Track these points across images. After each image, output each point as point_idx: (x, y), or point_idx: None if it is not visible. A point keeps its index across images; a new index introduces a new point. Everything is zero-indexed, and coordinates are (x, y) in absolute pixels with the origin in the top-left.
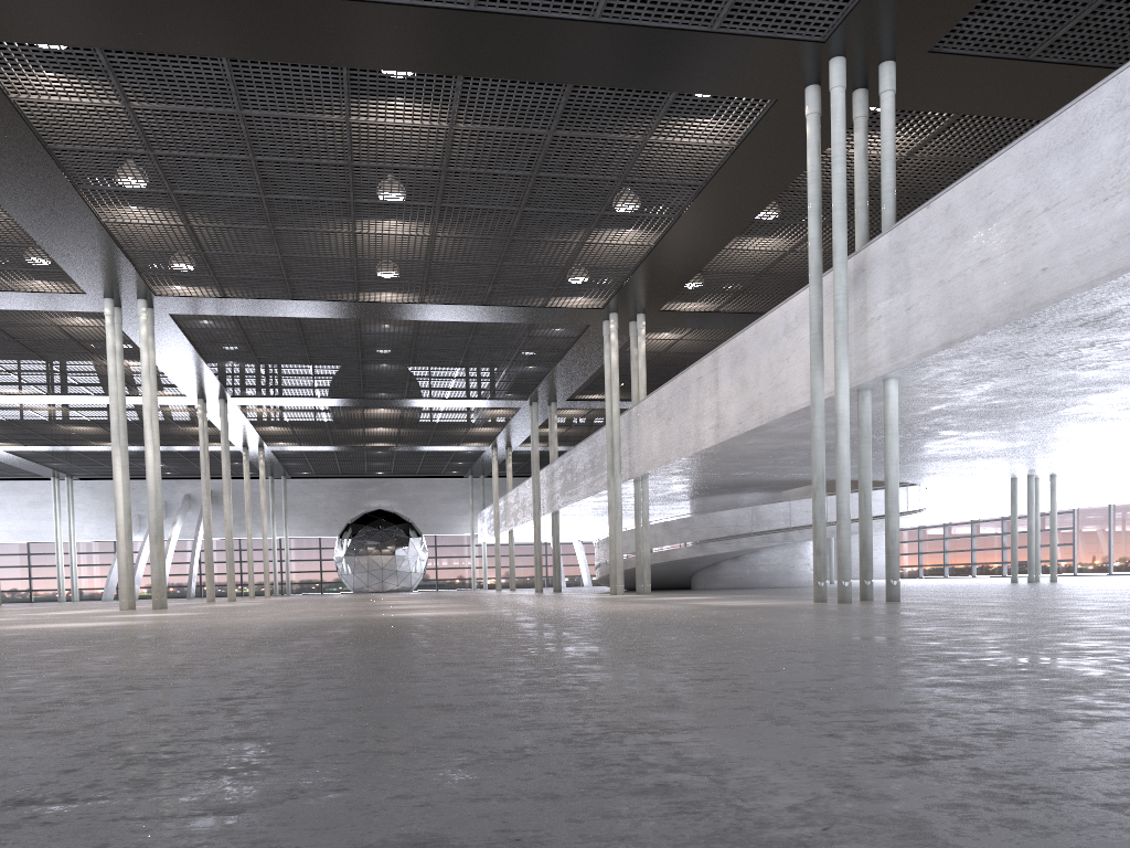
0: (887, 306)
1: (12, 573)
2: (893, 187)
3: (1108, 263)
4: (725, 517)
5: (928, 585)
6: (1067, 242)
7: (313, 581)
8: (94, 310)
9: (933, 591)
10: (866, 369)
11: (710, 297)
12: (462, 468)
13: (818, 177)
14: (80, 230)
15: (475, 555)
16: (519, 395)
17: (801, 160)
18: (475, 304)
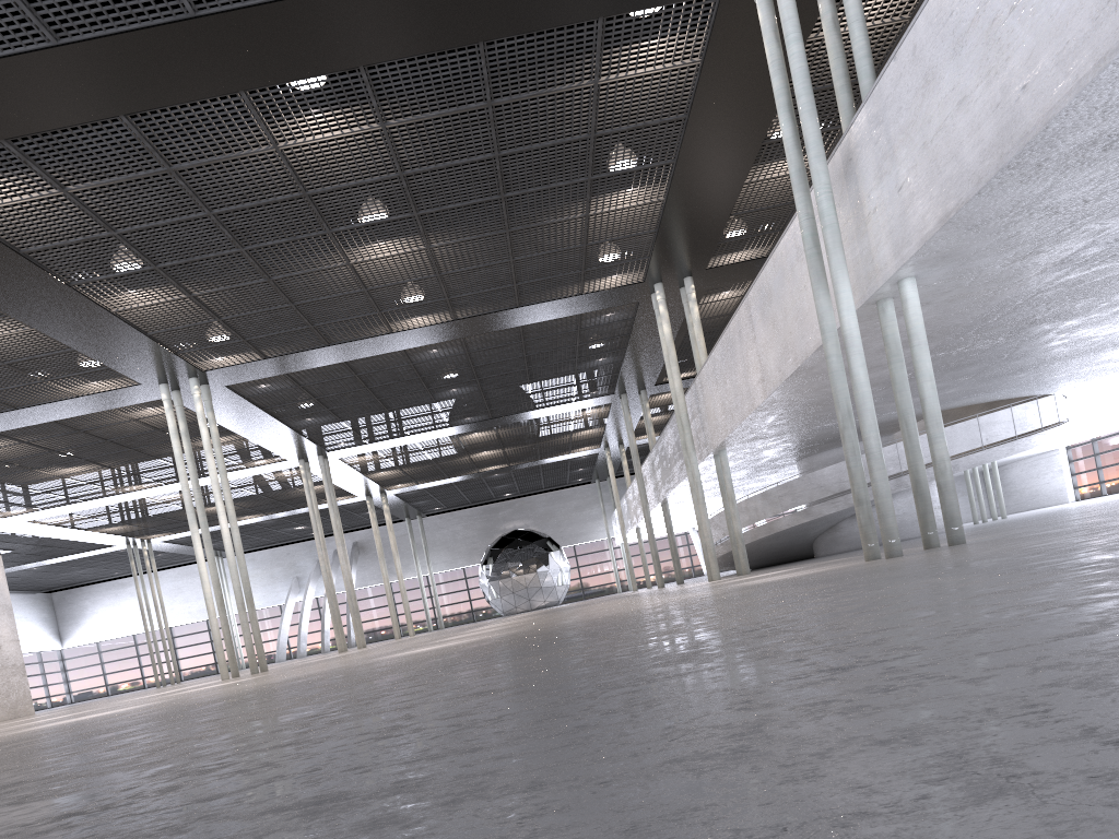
0: (880, 193)
1: (198, 650)
2: (867, 51)
3: (1093, 50)
4: (826, 474)
5: (1079, 507)
6: (1042, 41)
7: (465, 611)
8: (157, 398)
9: (1057, 516)
10: (875, 274)
11: (755, 241)
12: (586, 474)
13: (780, 66)
14: (98, 325)
15: (614, 558)
16: (604, 391)
17: (785, 57)
18: (509, 308)
